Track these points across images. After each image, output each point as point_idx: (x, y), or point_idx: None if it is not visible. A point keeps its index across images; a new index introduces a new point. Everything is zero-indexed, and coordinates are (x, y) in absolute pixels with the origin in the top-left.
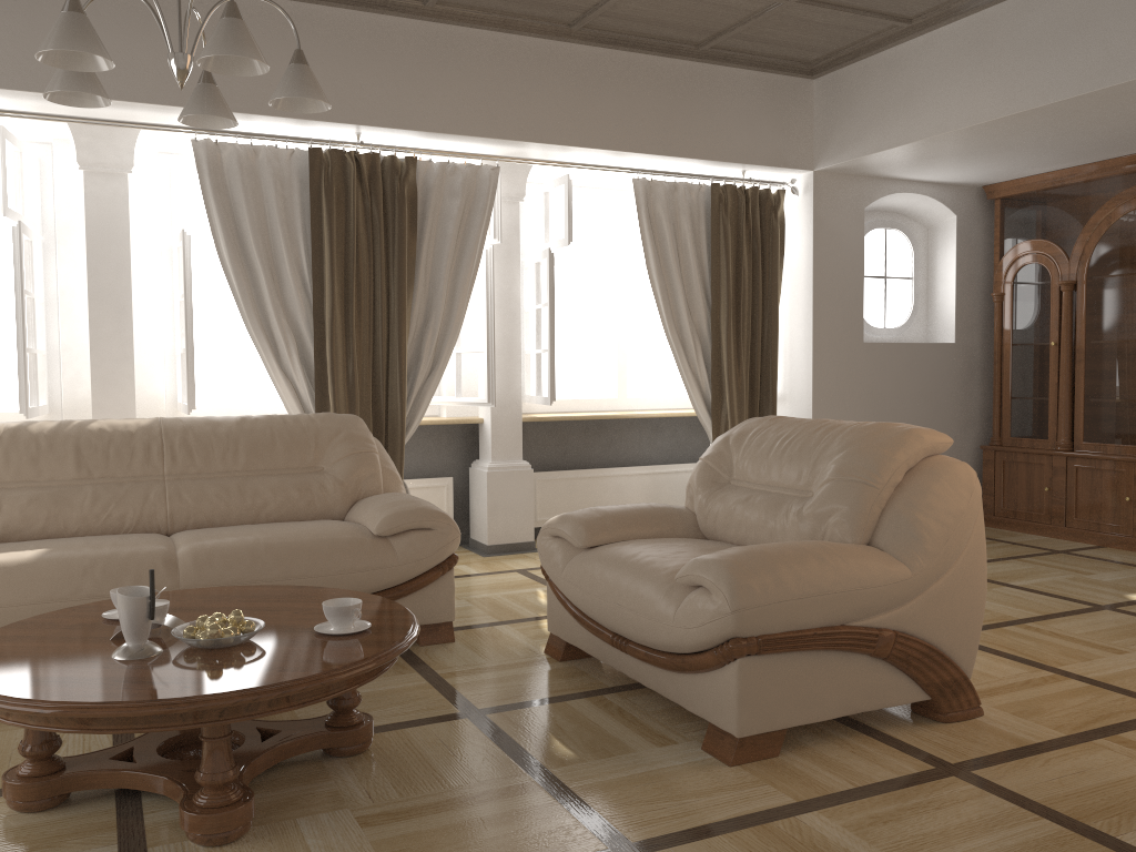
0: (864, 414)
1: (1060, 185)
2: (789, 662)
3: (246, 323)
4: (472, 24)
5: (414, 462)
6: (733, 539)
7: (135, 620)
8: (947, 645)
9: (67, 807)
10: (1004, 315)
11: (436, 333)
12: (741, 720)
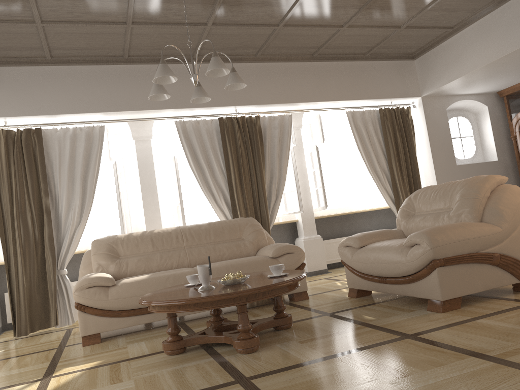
0: None
1: None
2: (457, 268)
3: (202, 189)
4: (274, 61)
5: None
6: None
7: (205, 275)
8: None
9: (186, 352)
10: (518, 145)
11: (276, 184)
12: (442, 293)
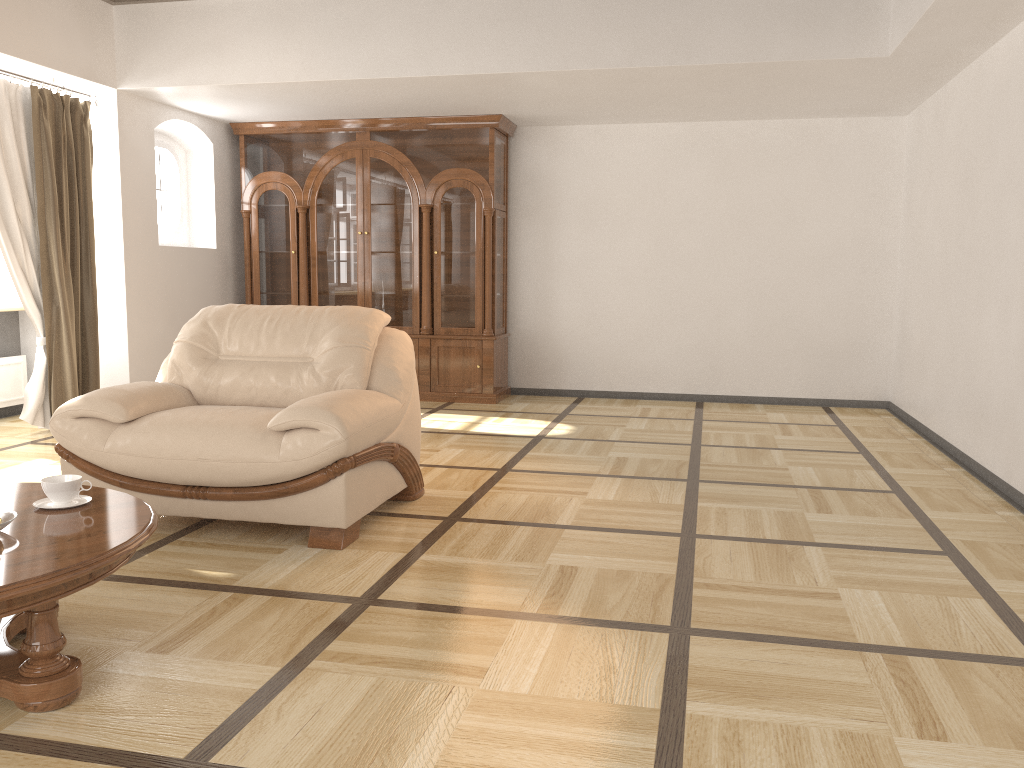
0: (162, 307)
1: (294, 133)
2: (363, 471)
3: None
4: None
5: None
6: (239, 402)
7: None
8: (412, 450)
9: None
10: (252, 228)
11: None
12: (347, 515)
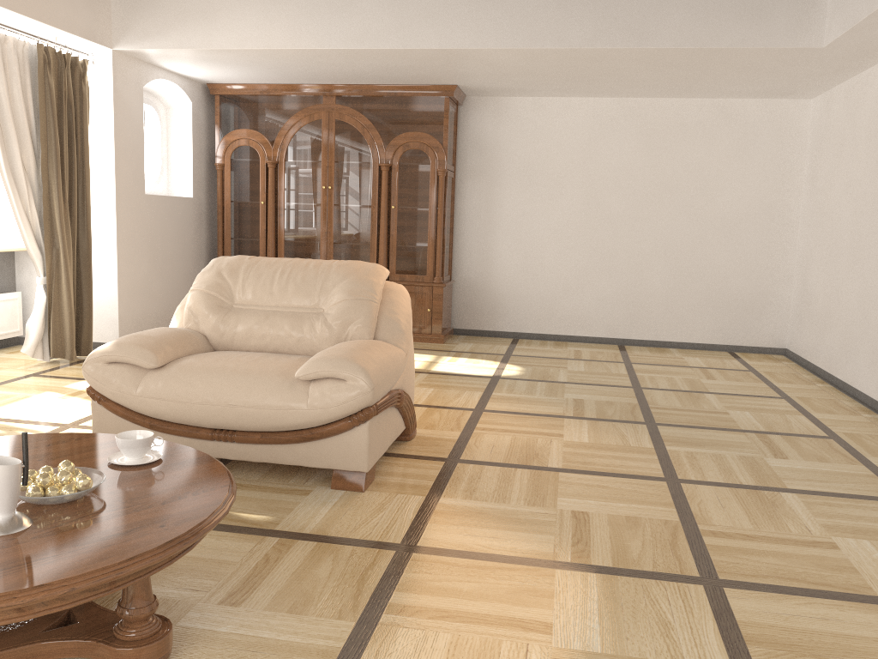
0: (147, 250)
1: (266, 95)
2: (380, 418)
3: None
4: None
5: None
6: (253, 348)
7: (15, 489)
8: (410, 394)
9: None
10: (225, 180)
11: None
12: (369, 460)
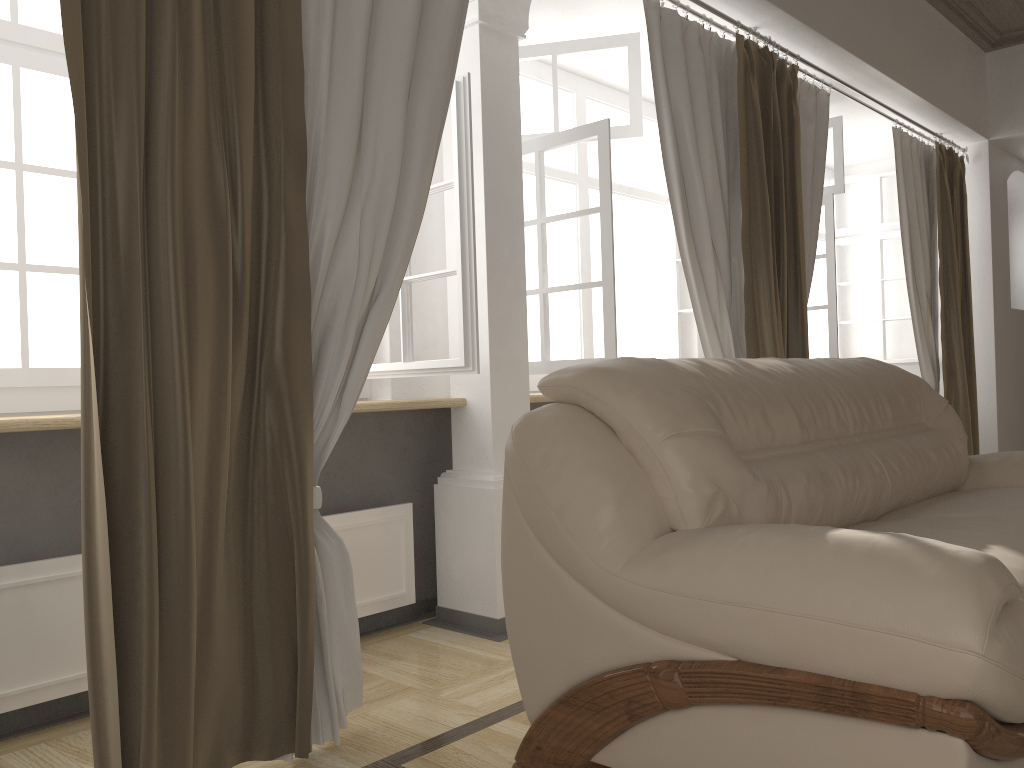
0: (1013, 377)
1: None
2: None
3: (680, 249)
4: None
5: None
6: None
7: None
8: None
9: None
10: None
11: (806, 276)
12: None
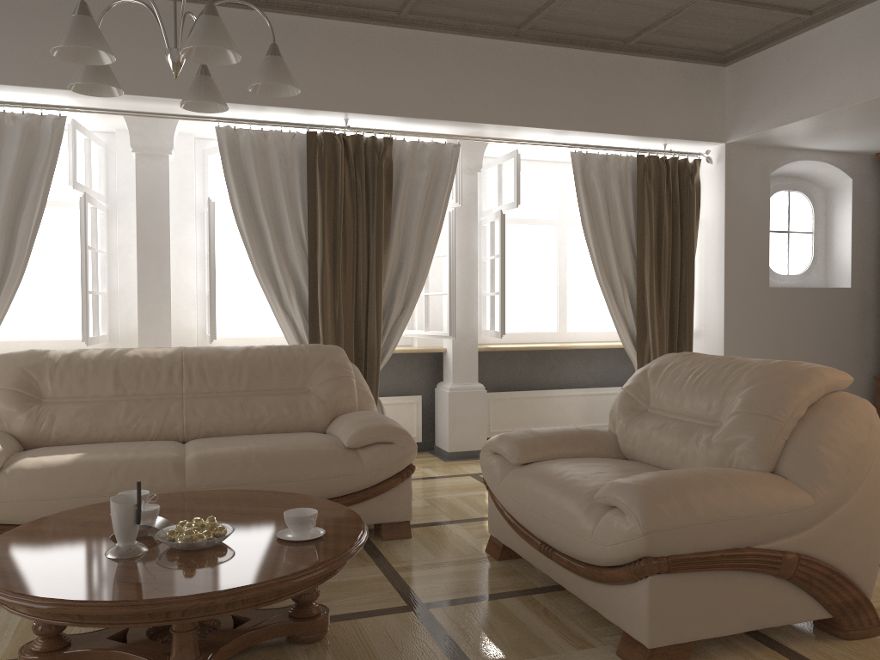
0: (770, 348)
1: None
2: (697, 581)
3: (256, 271)
4: (437, 29)
5: (391, 382)
6: (650, 461)
7: (124, 524)
8: (849, 567)
9: None
10: None
11: (407, 279)
12: (652, 632)
